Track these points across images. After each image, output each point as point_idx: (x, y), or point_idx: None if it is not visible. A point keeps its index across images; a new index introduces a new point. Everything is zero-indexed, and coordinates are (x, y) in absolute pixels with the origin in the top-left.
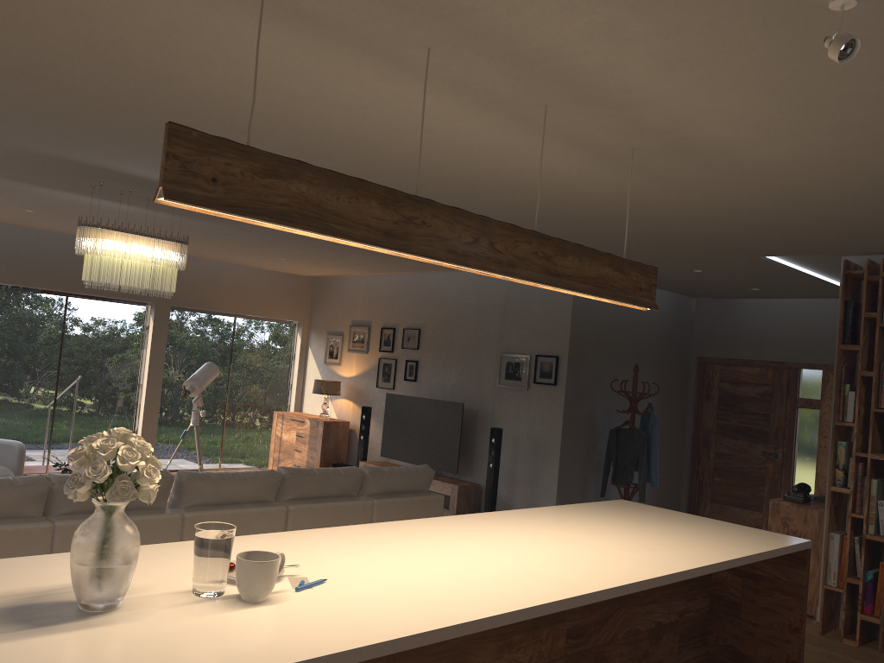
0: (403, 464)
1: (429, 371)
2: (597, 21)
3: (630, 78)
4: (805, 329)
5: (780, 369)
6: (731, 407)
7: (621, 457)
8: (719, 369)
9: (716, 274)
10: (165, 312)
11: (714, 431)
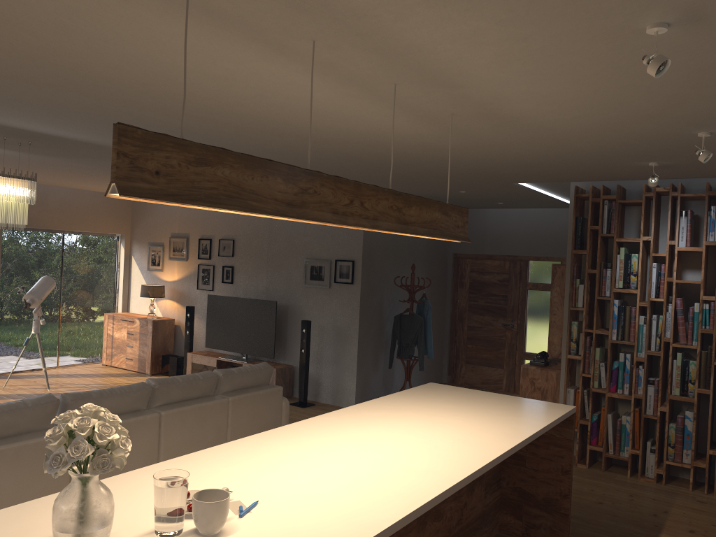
0: (225, 352)
1: (244, 275)
2: (465, 29)
3: (472, 68)
4: (532, 230)
5: (515, 261)
6: (479, 291)
7: (404, 337)
8: (469, 263)
9: (476, 194)
10: None
11: (467, 310)
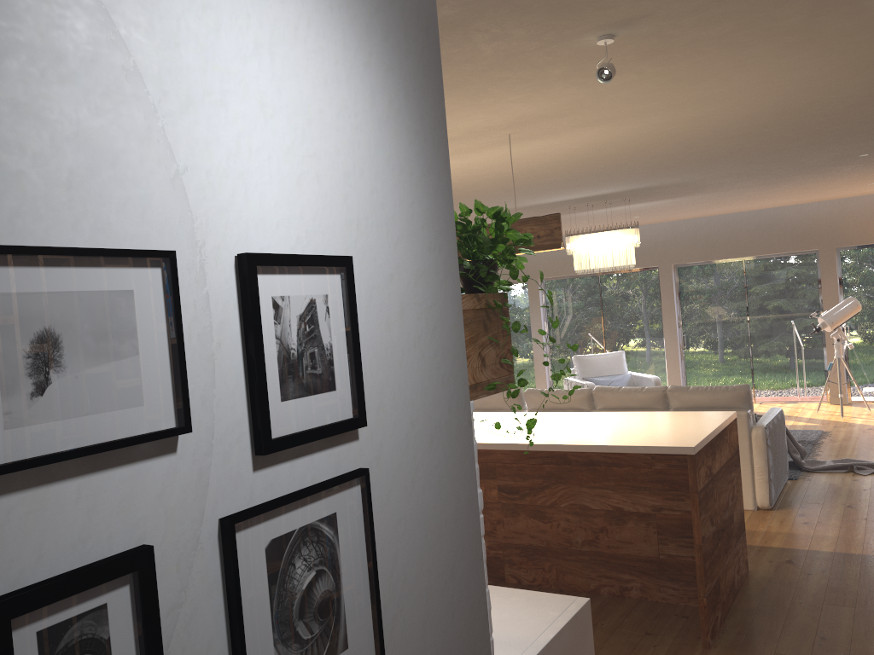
0: None
1: None
2: None
3: None
4: None
5: None
6: None
7: None
8: None
9: None
10: (830, 255)
11: None
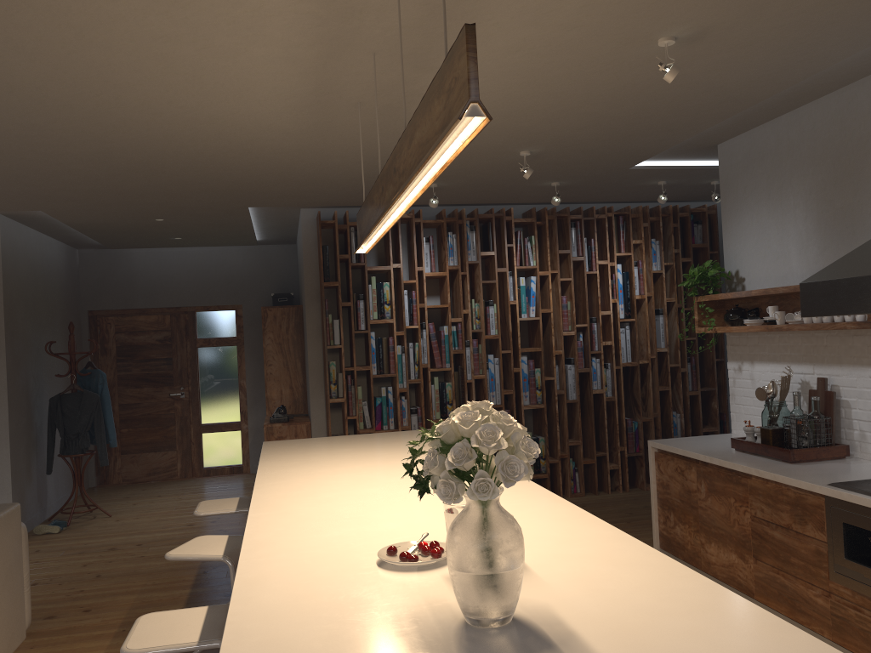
0: None
1: None
2: (549, 6)
3: (478, 50)
4: (198, 275)
5: (178, 314)
6: (132, 357)
7: (71, 425)
8: (114, 321)
9: (171, 224)
10: None
11: (116, 383)
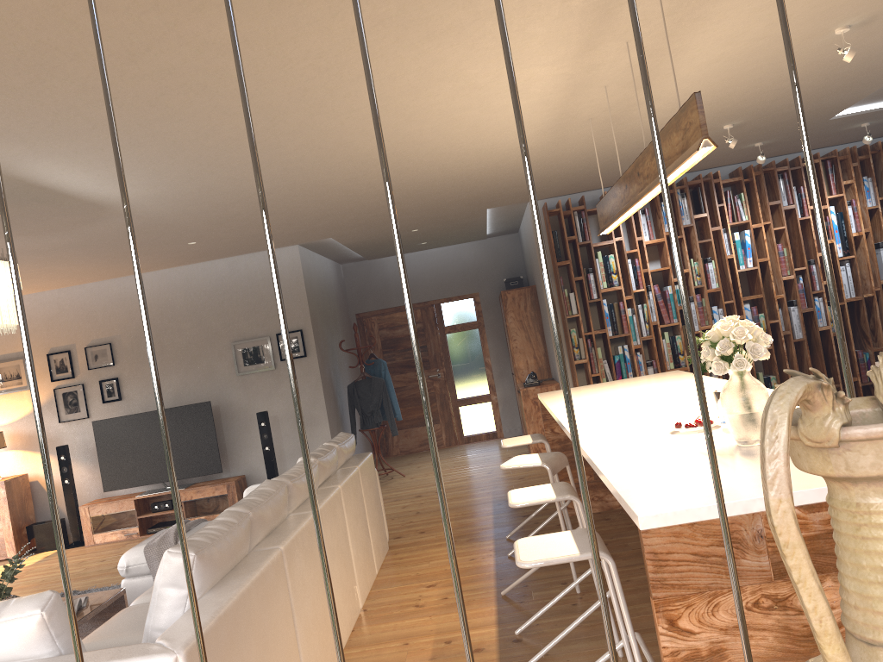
0: (129, 492)
1: (138, 384)
2: (740, 31)
3: (685, 67)
4: (439, 272)
5: (426, 308)
6: (394, 348)
7: (365, 406)
8: (376, 320)
9: (422, 232)
10: None
11: None
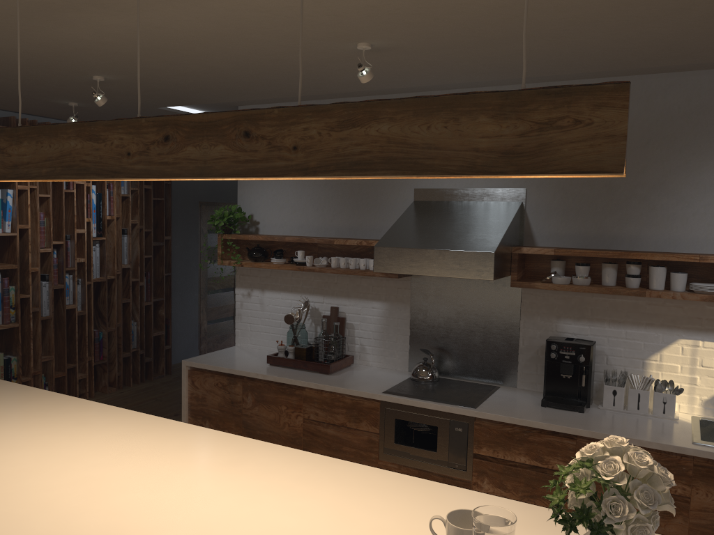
0: None
1: None
2: None
3: None
4: None
5: None
6: None
7: None
8: None
9: None
10: None
11: None
